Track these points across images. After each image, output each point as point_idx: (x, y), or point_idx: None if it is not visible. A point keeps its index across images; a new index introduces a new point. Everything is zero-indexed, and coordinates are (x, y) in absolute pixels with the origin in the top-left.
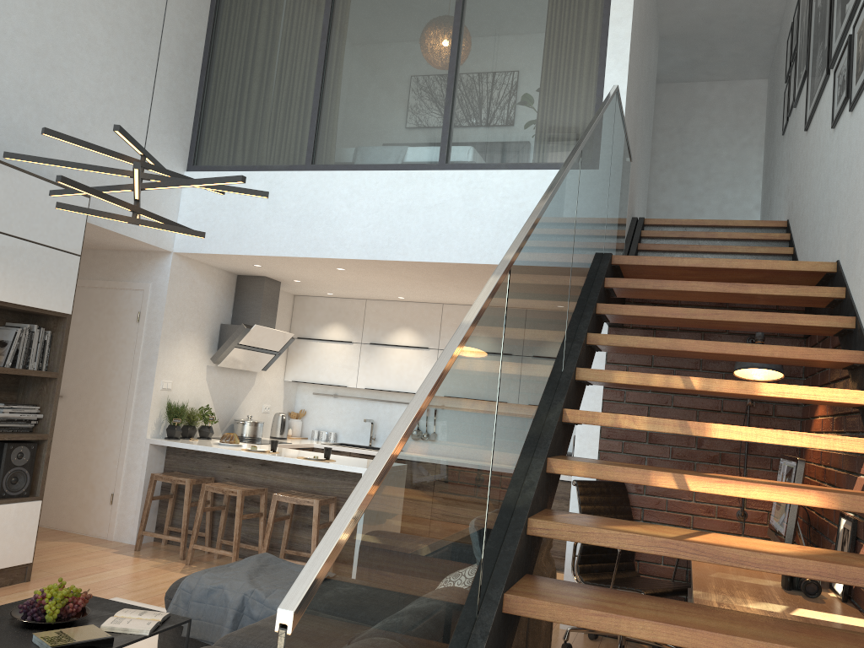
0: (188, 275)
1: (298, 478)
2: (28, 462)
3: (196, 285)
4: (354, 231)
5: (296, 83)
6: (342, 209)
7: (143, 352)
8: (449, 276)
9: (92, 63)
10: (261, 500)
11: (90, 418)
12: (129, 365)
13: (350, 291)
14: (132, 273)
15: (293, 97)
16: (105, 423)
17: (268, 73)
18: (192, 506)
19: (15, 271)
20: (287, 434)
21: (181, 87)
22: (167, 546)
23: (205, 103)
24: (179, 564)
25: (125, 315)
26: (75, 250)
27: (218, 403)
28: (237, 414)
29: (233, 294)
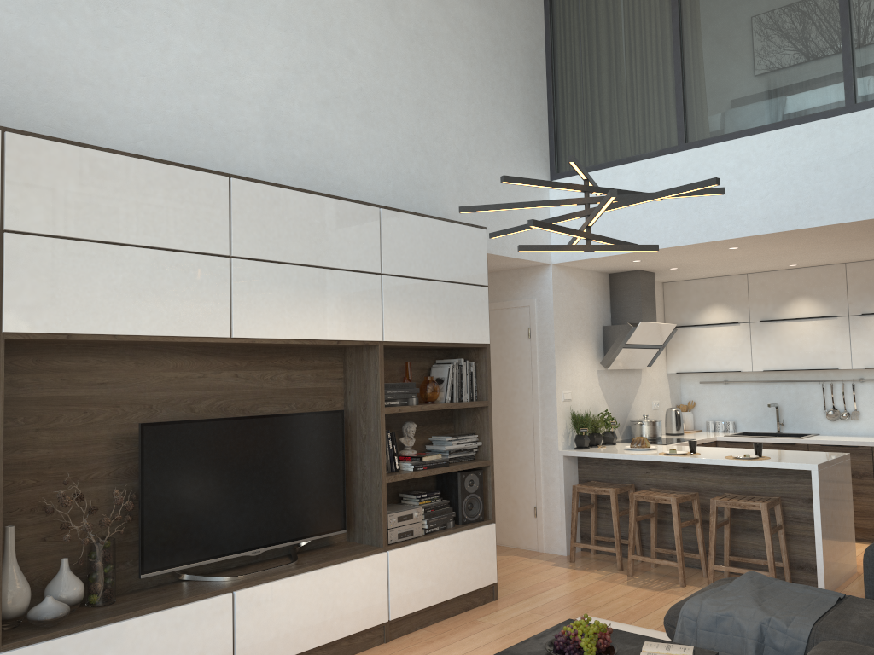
0: (567, 283)
1: (728, 479)
2: (478, 488)
3: (575, 292)
4: (751, 205)
5: (651, 61)
6: (731, 184)
7: (540, 366)
8: (872, 232)
9: (460, 99)
10: (693, 506)
11: (500, 436)
12: (528, 381)
13: (731, 268)
14: (515, 291)
15: (650, 77)
16: (515, 439)
17: (618, 60)
18: (620, 516)
19: (442, 312)
20: (683, 429)
21: (533, 98)
22: (597, 555)
23: (556, 108)
24: (621, 576)
25: (515, 333)
26: (483, 281)
27: (613, 406)
28: (631, 415)
29: (608, 293)
